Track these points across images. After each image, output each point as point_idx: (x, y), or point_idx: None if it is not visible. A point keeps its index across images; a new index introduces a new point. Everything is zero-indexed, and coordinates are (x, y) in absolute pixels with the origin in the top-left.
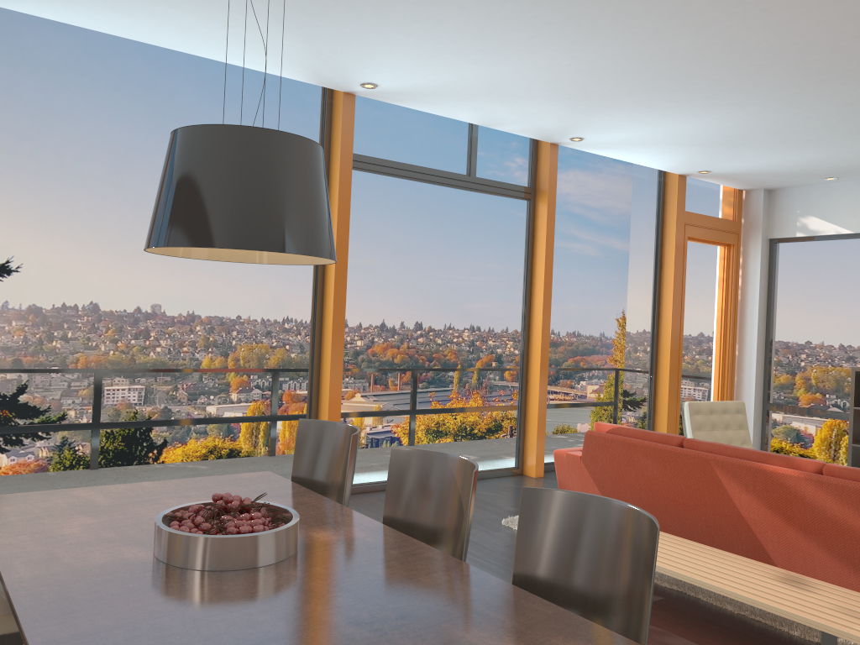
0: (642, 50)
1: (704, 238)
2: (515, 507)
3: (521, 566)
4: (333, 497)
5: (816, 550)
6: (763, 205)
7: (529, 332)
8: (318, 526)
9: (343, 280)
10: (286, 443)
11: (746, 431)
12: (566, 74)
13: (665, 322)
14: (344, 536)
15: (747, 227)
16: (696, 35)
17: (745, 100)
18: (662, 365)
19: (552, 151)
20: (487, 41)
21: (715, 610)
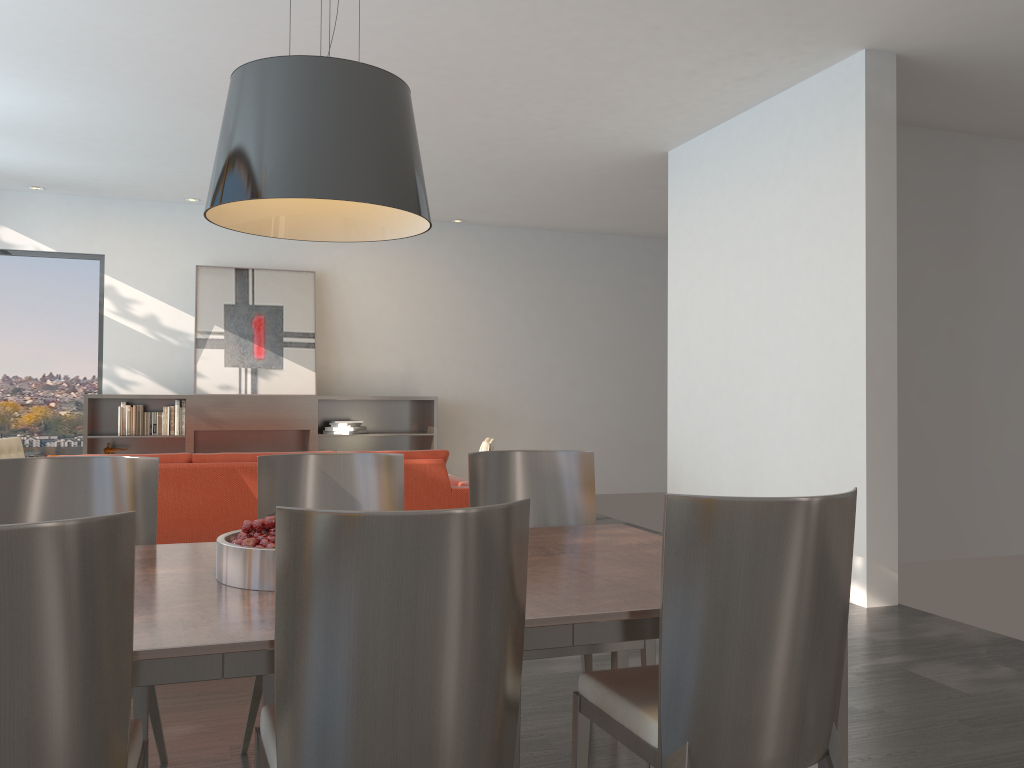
0: (102, 18)
1: None
2: None
3: None
4: None
5: None
6: None
7: None
8: None
9: None
10: None
11: None
12: None
13: None
14: None
15: None
16: (175, 31)
17: (104, 96)
18: None
19: None
20: None
21: None
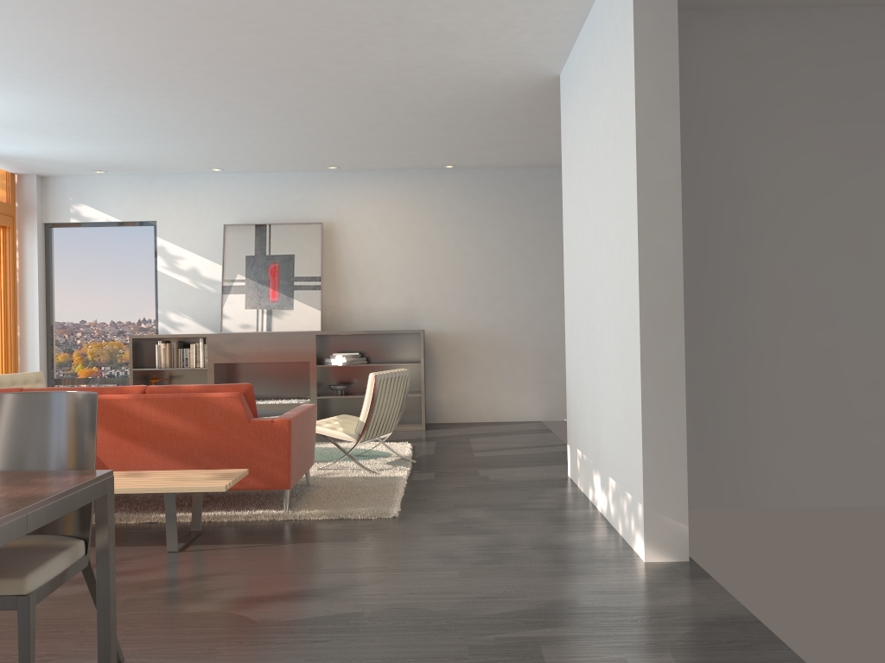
0: None
1: None
2: None
3: None
4: None
5: (145, 452)
6: (38, 190)
7: None
8: None
9: None
10: None
11: None
12: None
13: None
14: None
15: (22, 210)
16: (8, 25)
17: (39, 90)
18: None
19: None
20: None
21: None
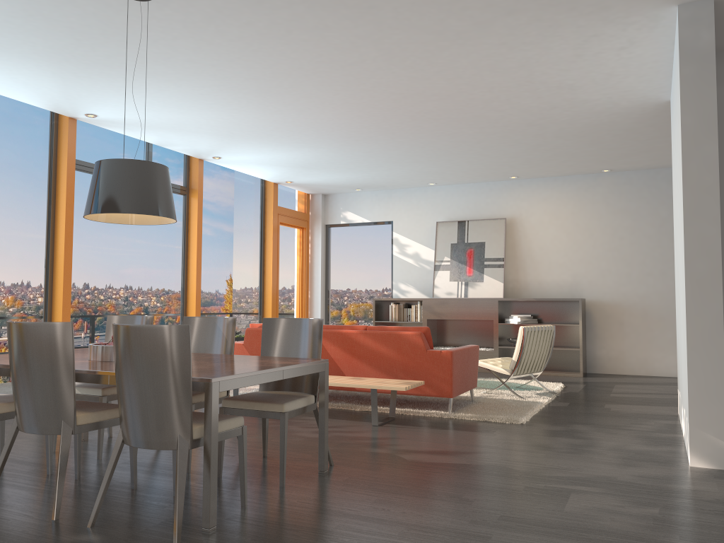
0: (270, 117)
1: (289, 223)
2: None
3: (264, 350)
4: None
5: (365, 366)
6: (322, 204)
7: (187, 283)
8: None
9: (70, 245)
10: None
11: None
12: (224, 123)
13: (268, 276)
14: None
15: (312, 217)
16: (299, 114)
17: (318, 145)
18: (267, 304)
19: (200, 164)
20: (184, 102)
21: None
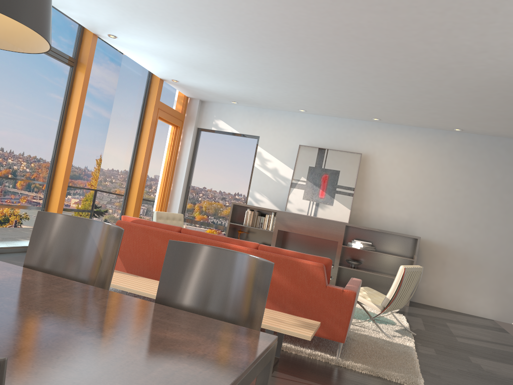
0: None
1: (166, 119)
2: None
3: (161, 293)
4: None
5: None
6: (198, 108)
7: (58, 156)
8: None
9: None
10: None
11: None
12: None
13: (139, 164)
14: (5, 276)
15: (187, 118)
16: None
17: (221, 44)
18: (133, 190)
19: (93, 39)
20: None
21: None
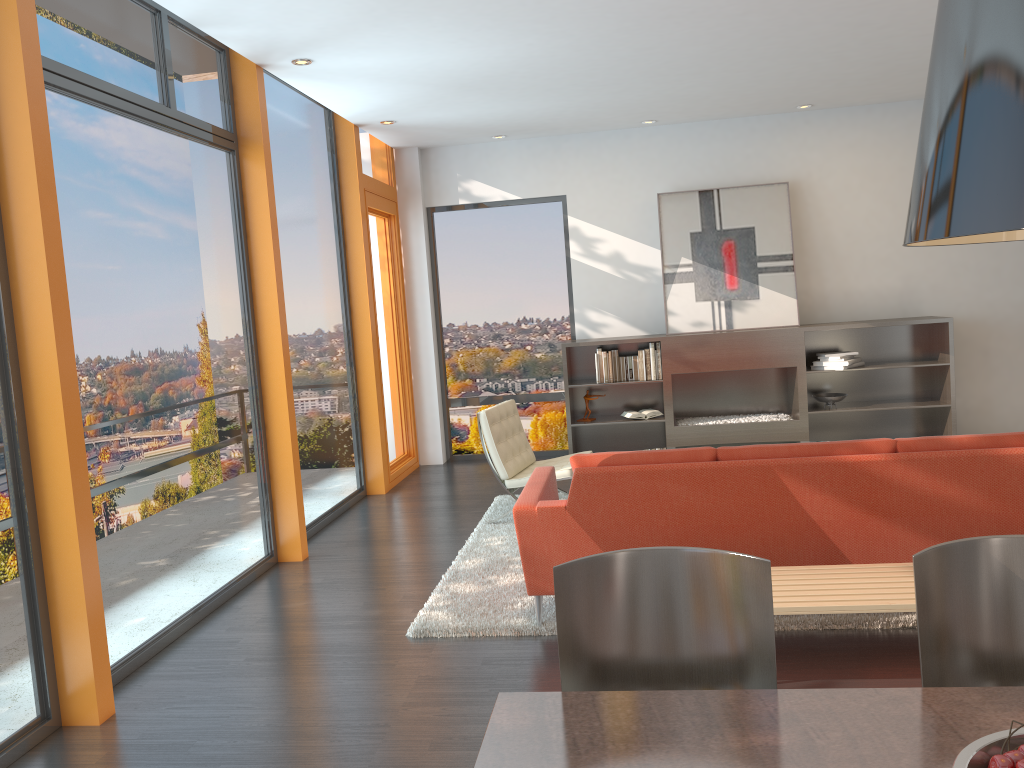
0: None
1: (378, 207)
2: (373, 609)
3: None
4: (661, 687)
5: (901, 533)
6: (420, 167)
7: (258, 354)
8: (966, 738)
9: (63, 299)
10: (0, 644)
11: (523, 433)
12: None
13: (361, 319)
14: None
15: (402, 194)
16: None
17: (569, 30)
18: (364, 374)
19: (259, 77)
20: None
21: (790, 636)
